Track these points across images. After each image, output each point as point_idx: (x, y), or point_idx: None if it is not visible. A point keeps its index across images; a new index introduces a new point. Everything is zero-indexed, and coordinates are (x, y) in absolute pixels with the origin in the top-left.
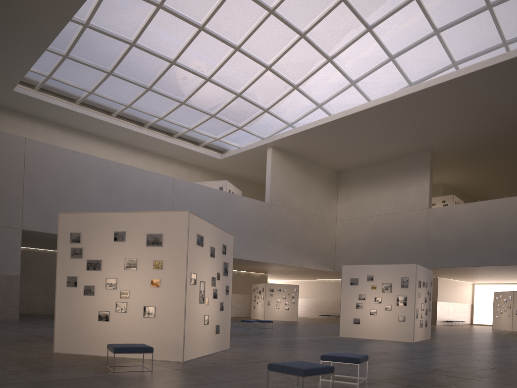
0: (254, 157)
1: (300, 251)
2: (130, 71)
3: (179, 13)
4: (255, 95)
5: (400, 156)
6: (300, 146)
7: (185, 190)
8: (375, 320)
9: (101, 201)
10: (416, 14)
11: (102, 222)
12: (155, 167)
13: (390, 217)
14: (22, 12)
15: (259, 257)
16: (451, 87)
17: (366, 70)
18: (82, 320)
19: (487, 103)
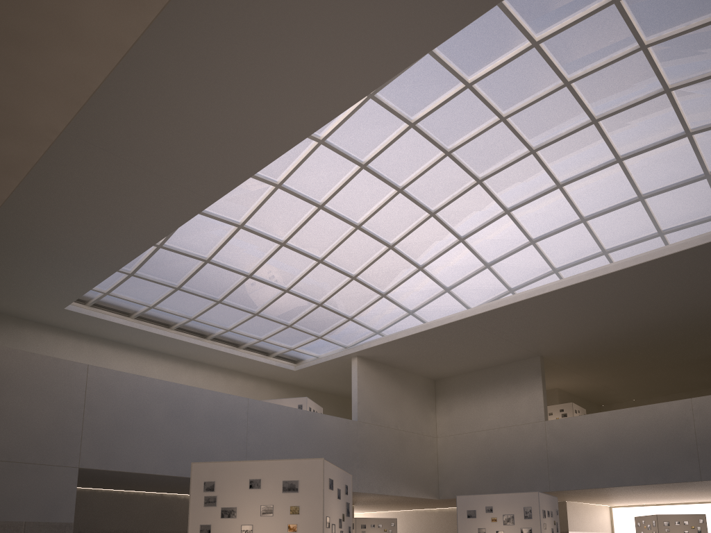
0: (336, 367)
1: (396, 476)
2: (200, 286)
3: (261, 232)
4: (338, 303)
5: (505, 362)
6: (390, 355)
7: (261, 412)
8: None
9: (167, 430)
10: (509, 226)
11: (237, 470)
12: (216, 383)
13: (501, 432)
14: (101, 241)
15: None
16: (554, 297)
17: (461, 277)
18: None
19: (594, 310)
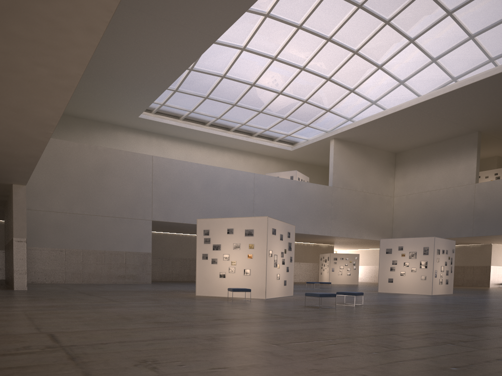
0: (320, 147)
1: (360, 225)
2: (221, 94)
3: (258, 51)
4: (318, 100)
5: (450, 138)
6: (358, 136)
7: (263, 182)
8: (404, 279)
9: (202, 196)
10: (451, 26)
11: (220, 223)
12: (238, 162)
13: (441, 192)
14: (152, 72)
15: (323, 232)
16: (482, 84)
17: (412, 72)
18: (210, 277)
19: None
